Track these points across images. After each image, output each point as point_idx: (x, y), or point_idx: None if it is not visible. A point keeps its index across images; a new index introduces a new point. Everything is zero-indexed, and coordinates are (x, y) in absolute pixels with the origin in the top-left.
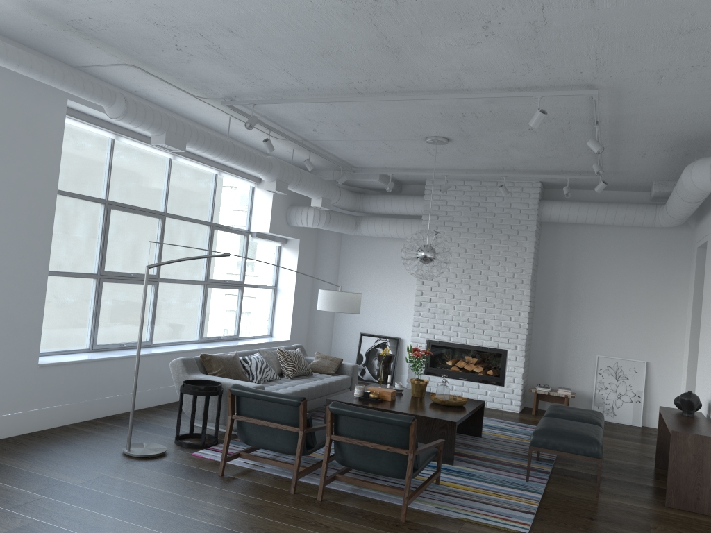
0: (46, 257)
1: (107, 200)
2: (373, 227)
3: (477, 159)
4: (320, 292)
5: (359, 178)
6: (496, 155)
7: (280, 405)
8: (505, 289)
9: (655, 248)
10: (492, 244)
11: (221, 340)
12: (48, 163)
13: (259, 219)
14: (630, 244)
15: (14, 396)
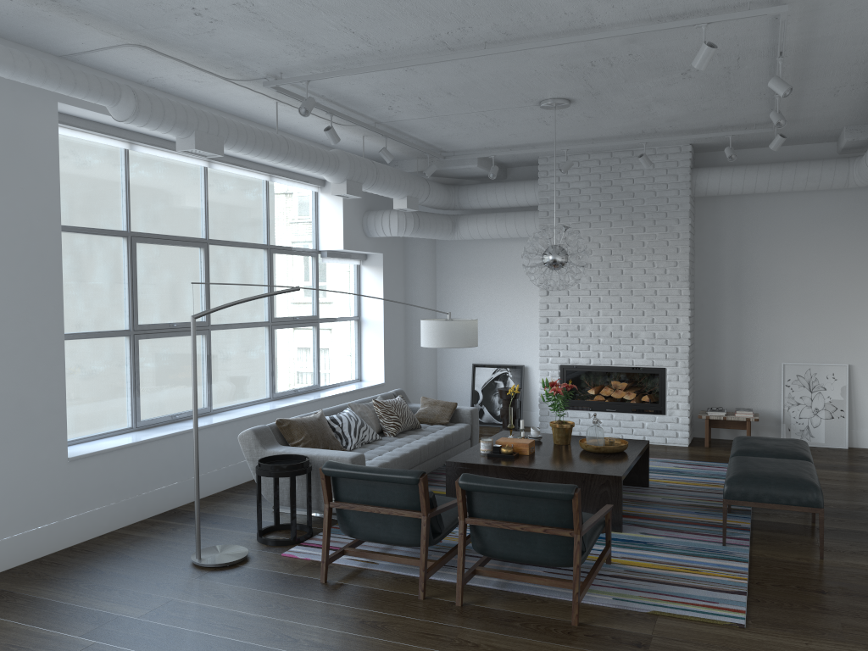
0: (59, 318)
1: (130, 232)
2: (475, 227)
3: (607, 123)
4: (423, 324)
5: (451, 166)
6: (634, 114)
7: (391, 484)
8: (655, 290)
9: (849, 216)
10: (634, 233)
11: (299, 393)
12: (44, 192)
13: (328, 233)
14: (815, 214)
15: (43, 503)
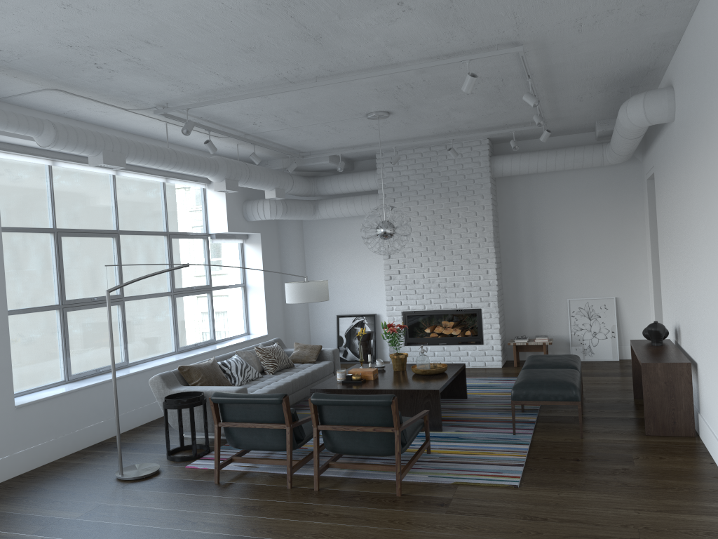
0: (3, 298)
1: (56, 229)
2: (331, 209)
3: (421, 126)
4: (286, 286)
5: (309, 163)
6: (439, 120)
7: (263, 405)
8: (469, 249)
9: (607, 186)
10: (451, 207)
11: (199, 347)
12: None
13: (215, 220)
14: (583, 186)
15: None
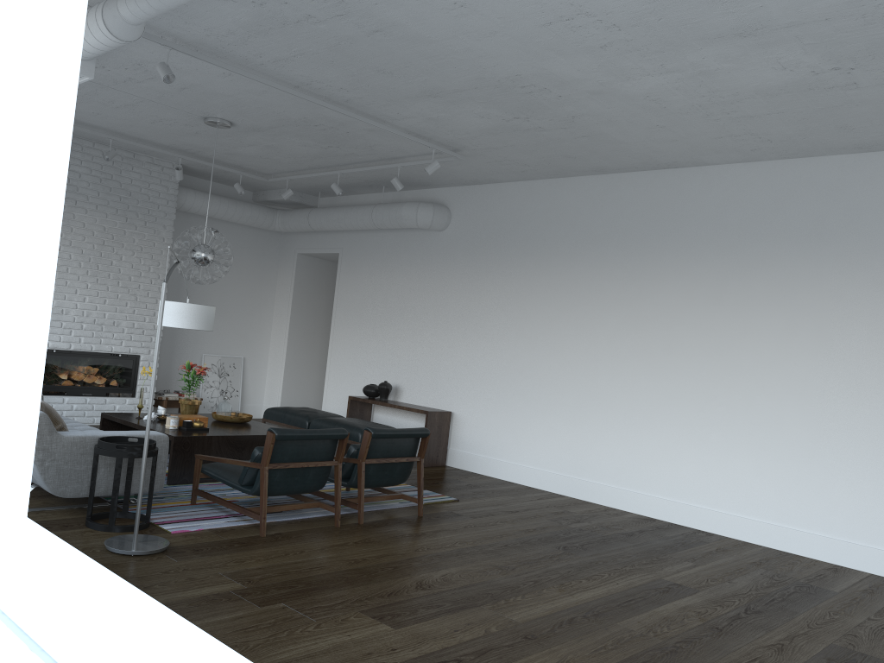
0: None
1: None
2: None
3: (191, 139)
4: (182, 306)
5: None
6: (226, 144)
7: (317, 442)
8: (139, 284)
9: (254, 248)
10: (127, 229)
11: None
12: None
13: None
14: (235, 242)
15: None
